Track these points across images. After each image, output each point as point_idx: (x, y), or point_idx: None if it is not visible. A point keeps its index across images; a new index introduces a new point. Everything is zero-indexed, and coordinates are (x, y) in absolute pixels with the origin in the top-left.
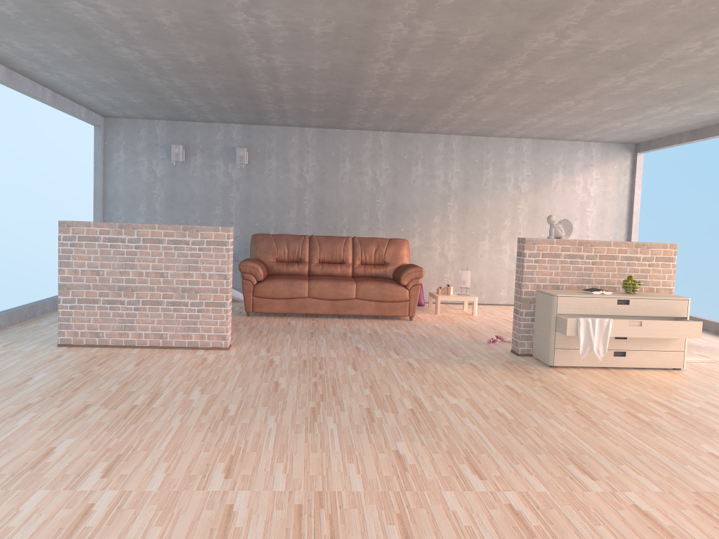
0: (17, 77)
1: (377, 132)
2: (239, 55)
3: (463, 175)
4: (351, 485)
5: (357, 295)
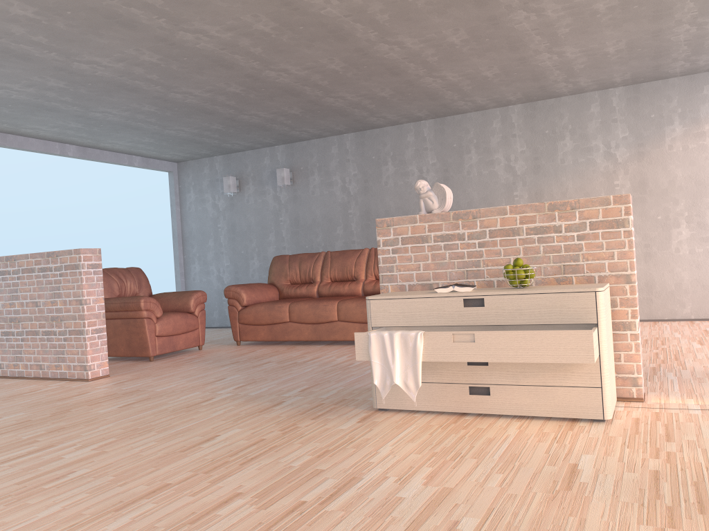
0: (16, 139)
1: (419, 123)
2: (67, 67)
3: (531, 154)
4: None
5: (338, 317)
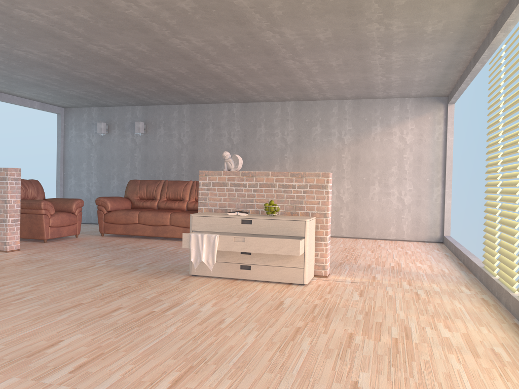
0: None
1: (231, 104)
2: (9, 51)
3: (296, 132)
4: None
5: (170, 222)
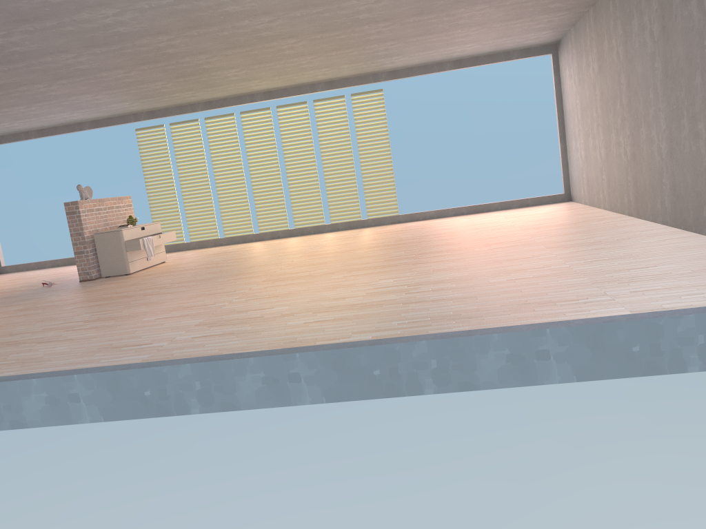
0: None
1: None
2: None
3: None
4: (259, 279)
5: None
